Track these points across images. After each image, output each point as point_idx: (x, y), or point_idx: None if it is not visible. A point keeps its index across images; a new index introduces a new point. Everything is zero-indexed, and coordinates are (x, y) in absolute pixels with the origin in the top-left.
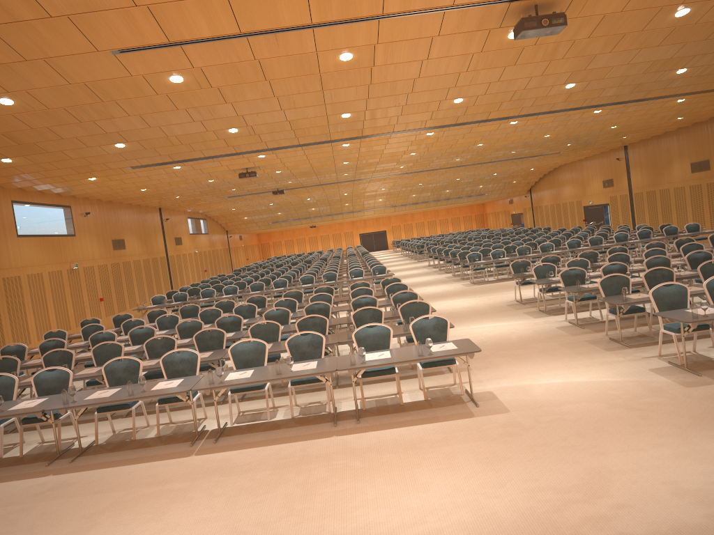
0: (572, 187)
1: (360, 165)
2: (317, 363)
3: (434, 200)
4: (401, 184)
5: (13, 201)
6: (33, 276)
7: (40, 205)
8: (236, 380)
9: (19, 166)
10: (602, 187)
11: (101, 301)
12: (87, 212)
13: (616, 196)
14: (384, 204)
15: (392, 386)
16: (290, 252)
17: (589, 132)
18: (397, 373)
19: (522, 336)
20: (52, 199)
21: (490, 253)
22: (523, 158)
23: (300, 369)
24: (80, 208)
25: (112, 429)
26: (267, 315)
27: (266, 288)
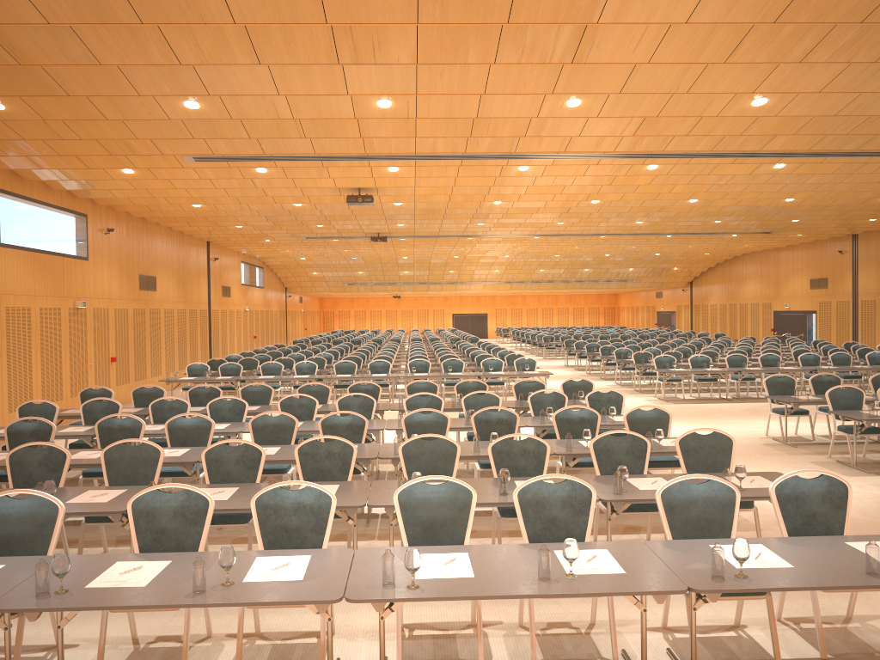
0: (758, 283)
1: (512, 210)
2: (615, 559)
3: (565, 281)
4: (535, 251)
5: (0, 190)
6: (15, 310)
7: (41, 205)
8: (444, 581)
9: (17, 120)
10: (808, 287)
11: (113, 361)
12: (110, 229)
13: (829, 301)
14: (500, 277)
15: (706, 604)
16: (360, 327)
17: (848, 202)
18: (768, 594)
19: (868, 513)
20: (61, 199)
21: (689, 360)
22: (718, 234)
23: (589, 571)
24: (100, 221)
25: (132, 635)
26: (409, 421)
27: (362, 371)
